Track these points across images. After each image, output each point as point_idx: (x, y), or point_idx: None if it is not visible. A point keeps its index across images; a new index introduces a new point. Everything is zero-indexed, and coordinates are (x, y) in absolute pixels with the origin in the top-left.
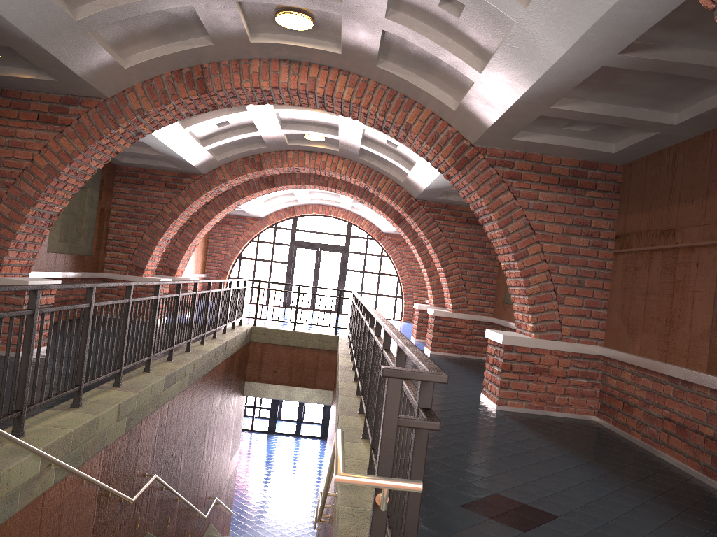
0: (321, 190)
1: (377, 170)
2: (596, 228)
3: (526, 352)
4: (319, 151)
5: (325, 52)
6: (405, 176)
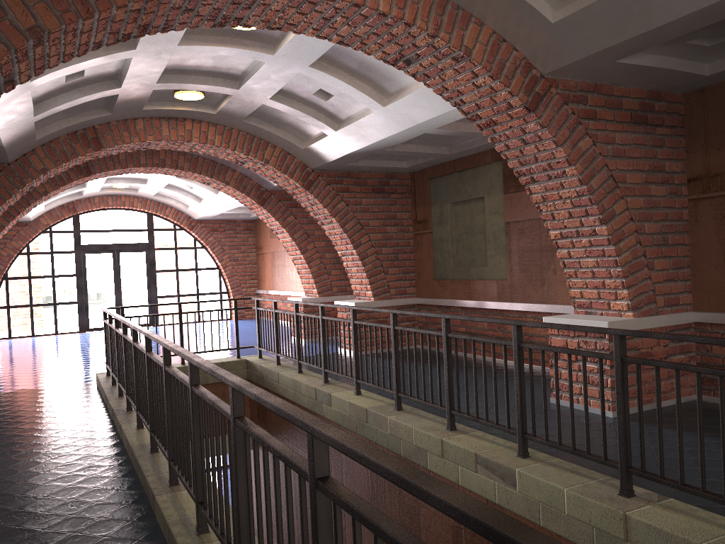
0: (123, 175)
1: (260, 137)
2: (669, 173)
3: (630, 337)
4: (182, 116)
5: None
6: (307, 141)
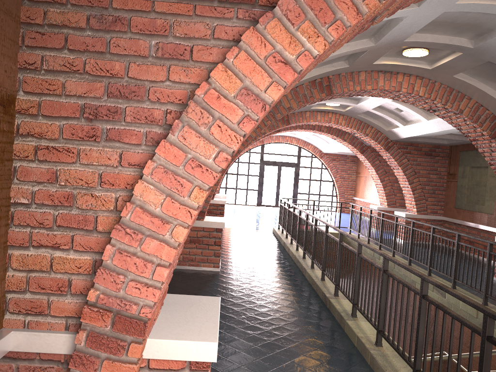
0: None
1: (365, 122)
2: None
3: None
4: (327, 111)
5: (418, 67)
6: (389, 127)
